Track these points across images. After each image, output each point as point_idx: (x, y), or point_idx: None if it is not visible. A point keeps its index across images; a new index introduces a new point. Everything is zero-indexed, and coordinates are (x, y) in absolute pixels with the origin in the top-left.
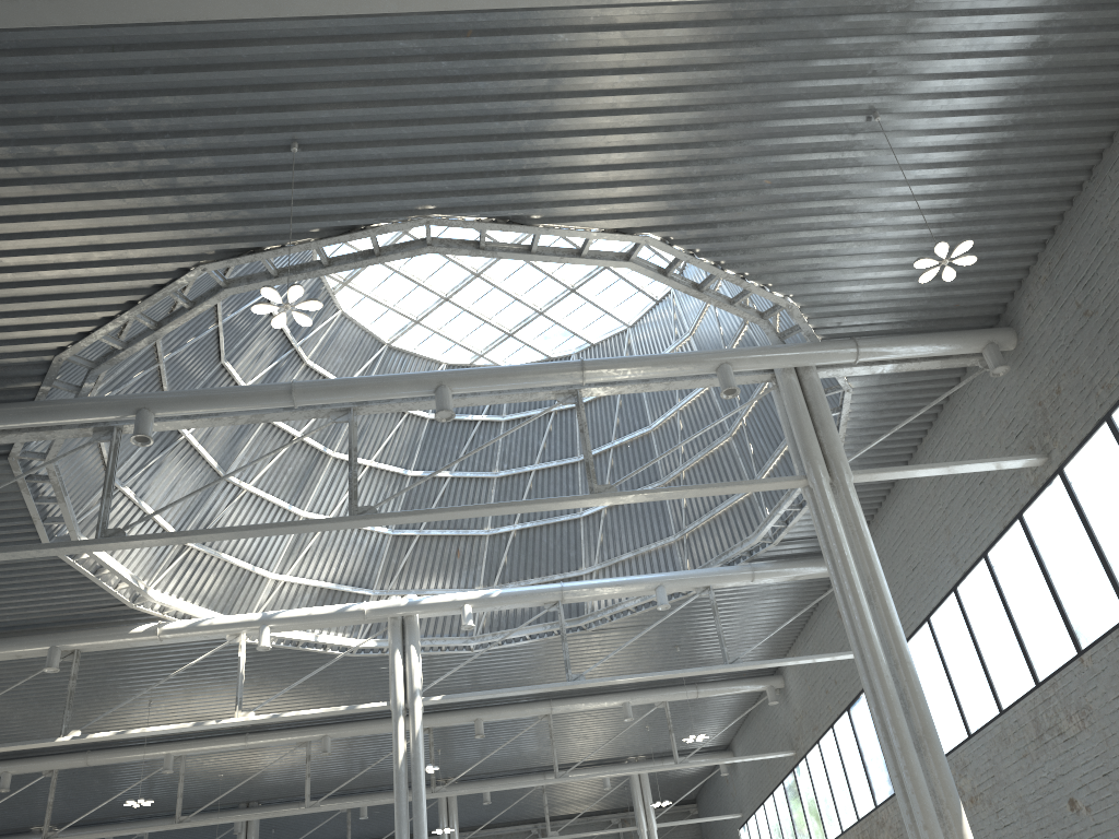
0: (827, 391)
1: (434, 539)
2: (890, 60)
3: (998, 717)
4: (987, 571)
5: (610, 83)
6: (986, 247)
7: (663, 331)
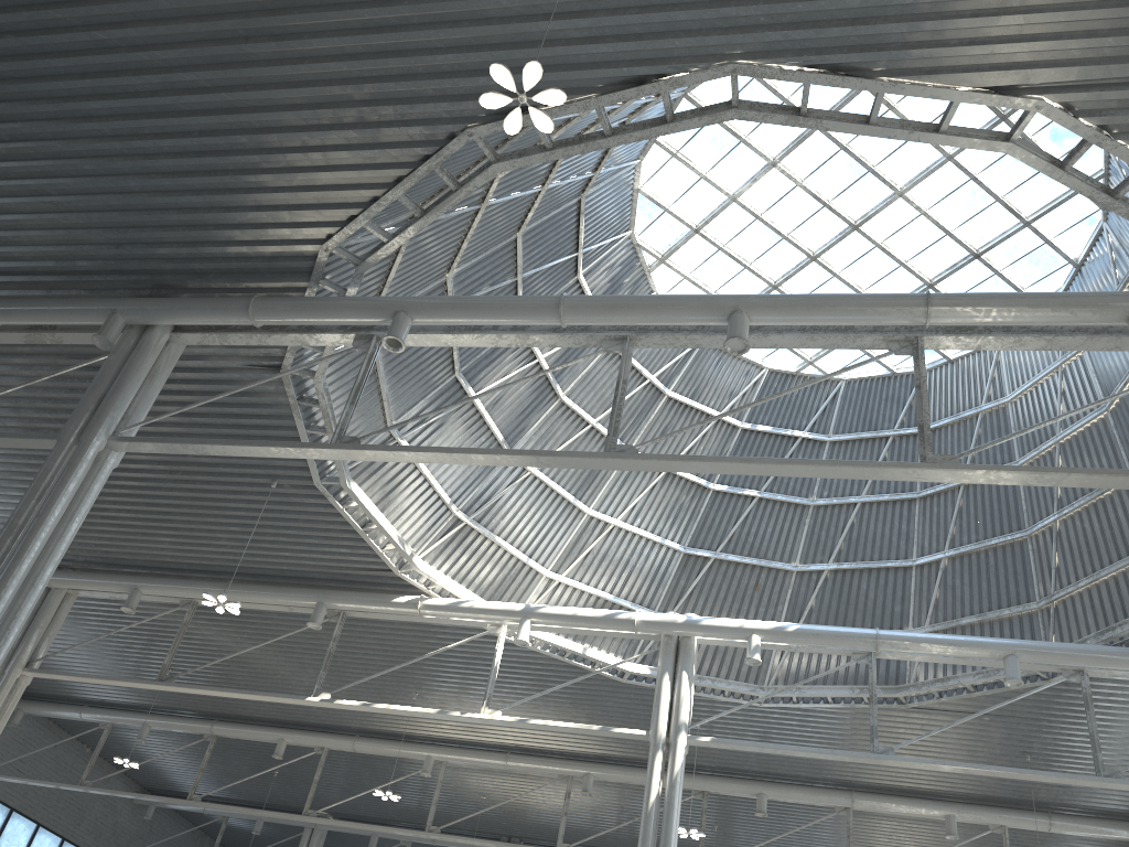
0: None
1: (731, 565)
2: None
3: None
4: None
5: None
6: None
7: None
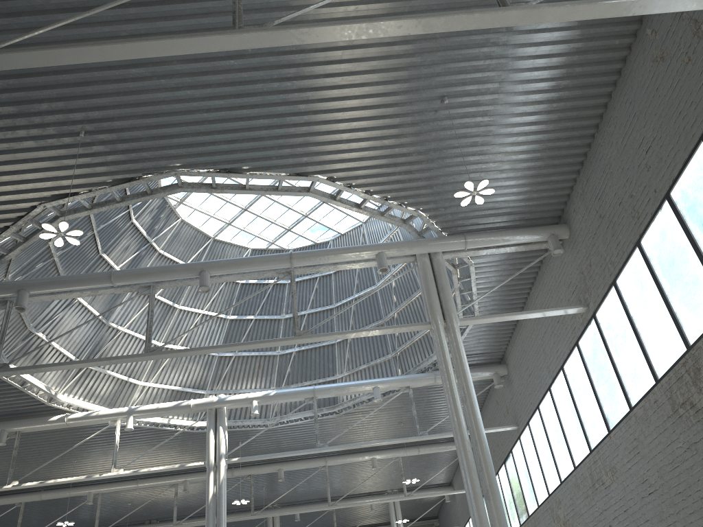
0: (459, 265)
1: (244, 358)
2: (446, 66)
3: (573, 471)
4: (564, 378)
5: (271, 87)
6: (540, 175)
7: (383, 225)
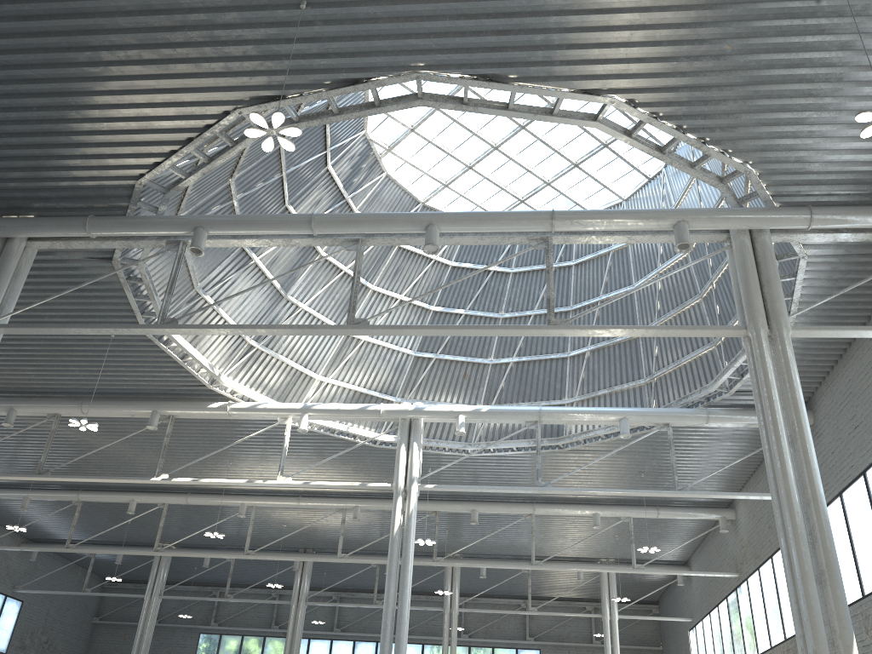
0: (783, 257)
1: (447, 362)
2: None
3: None
4: None
5: None
6: None
7: (652, 205)
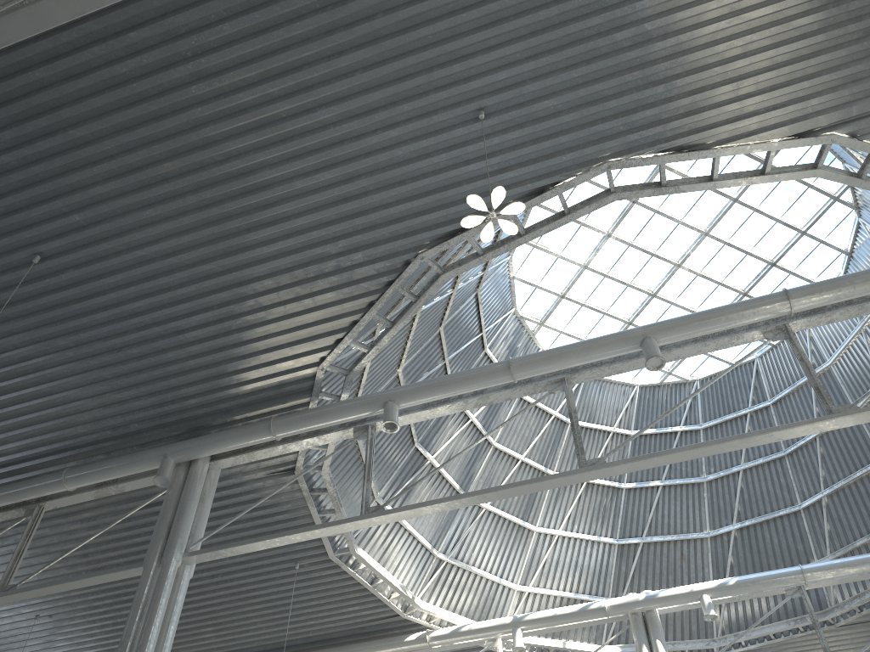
0: None
1: (657, 545)
2: None
3: None
4: None
5: None
6: None
7: None
